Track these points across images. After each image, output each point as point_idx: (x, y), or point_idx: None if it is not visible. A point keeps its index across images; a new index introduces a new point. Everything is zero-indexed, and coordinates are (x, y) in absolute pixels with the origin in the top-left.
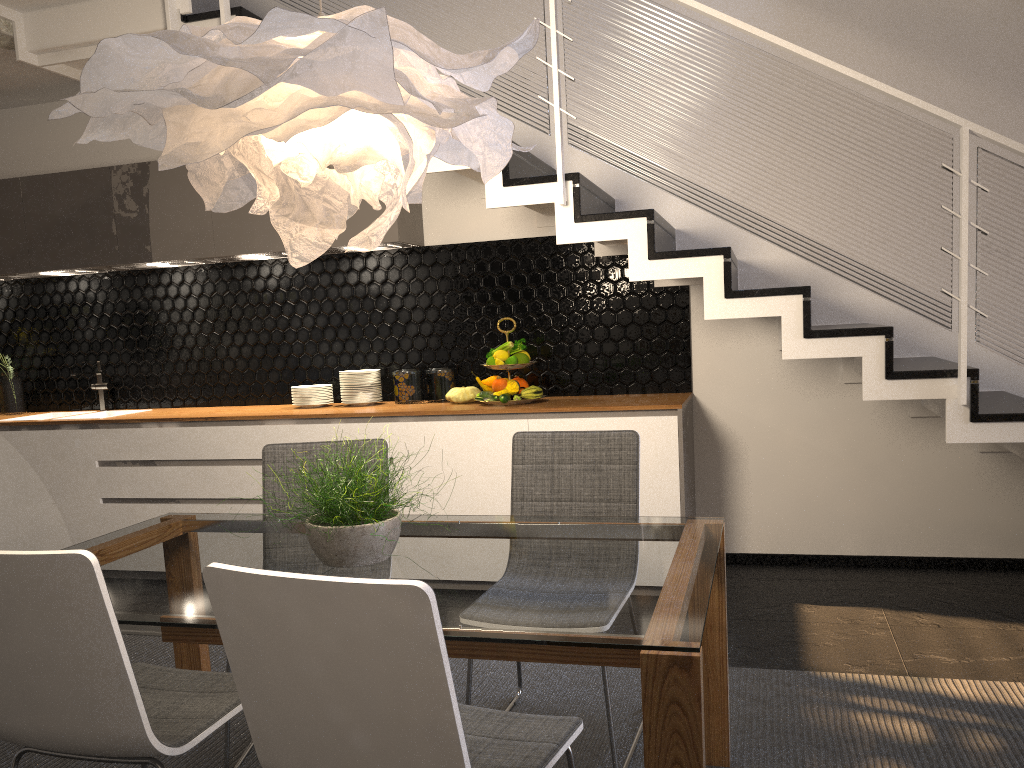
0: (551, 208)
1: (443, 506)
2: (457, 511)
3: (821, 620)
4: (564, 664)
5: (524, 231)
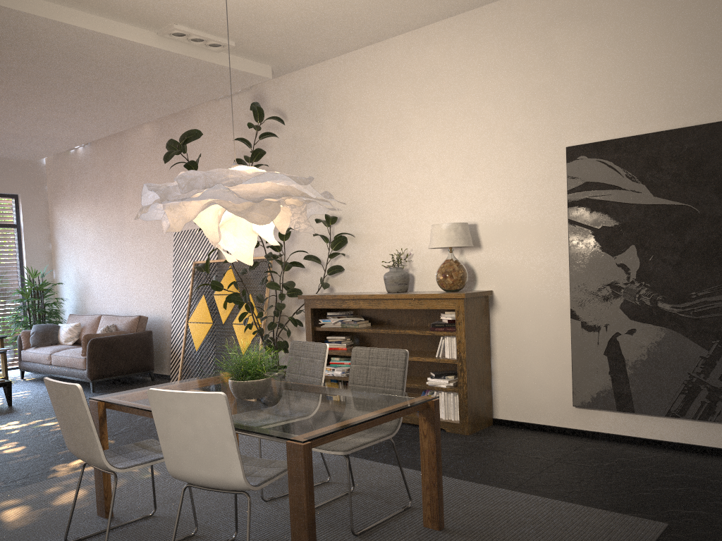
0: None
1: None
2: None
3: None
4: None
5: None
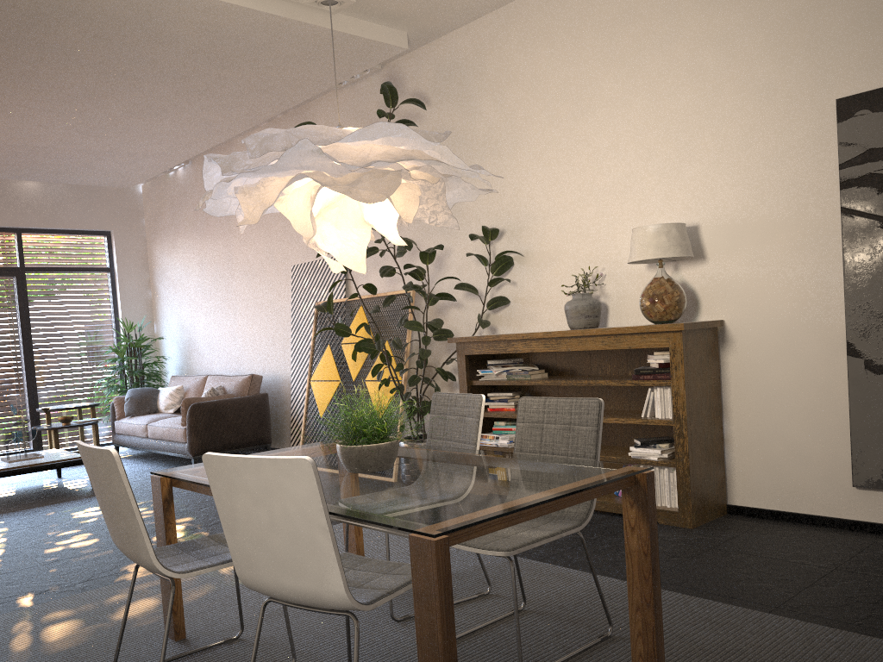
0: None
1: None
2: None
3: None
4: None
5: None
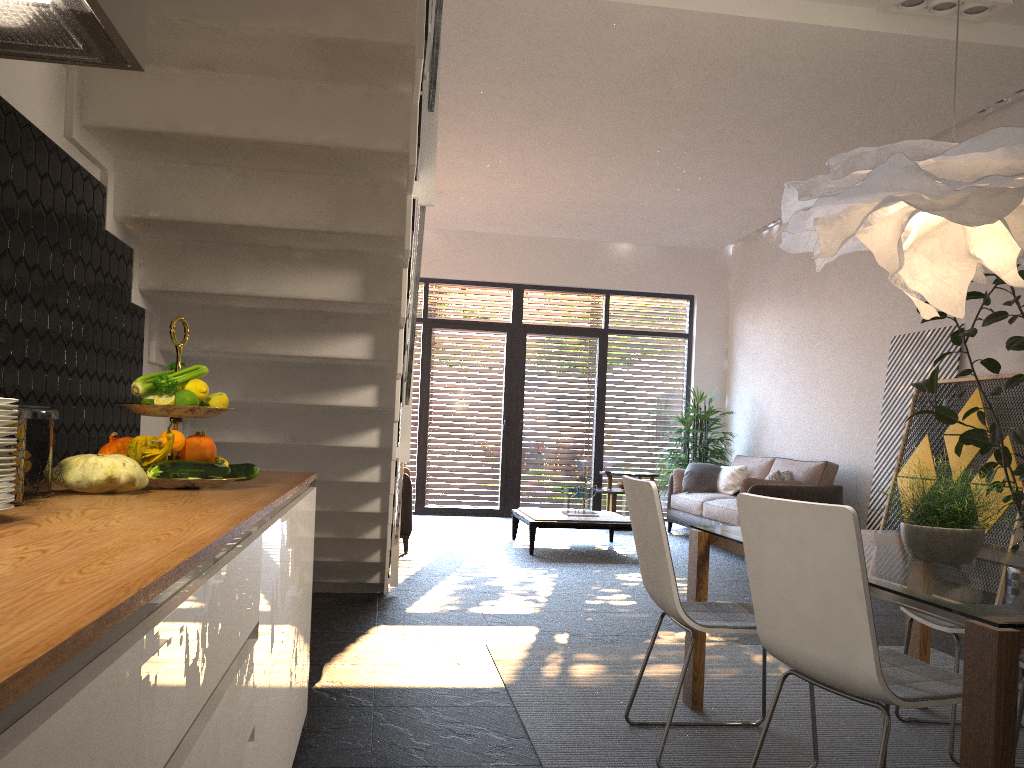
0: (206, 146)
1: (270, 705)
2: (273, 706)
3: (368, 680)
4: (560, 761)
5: (52, 132)
